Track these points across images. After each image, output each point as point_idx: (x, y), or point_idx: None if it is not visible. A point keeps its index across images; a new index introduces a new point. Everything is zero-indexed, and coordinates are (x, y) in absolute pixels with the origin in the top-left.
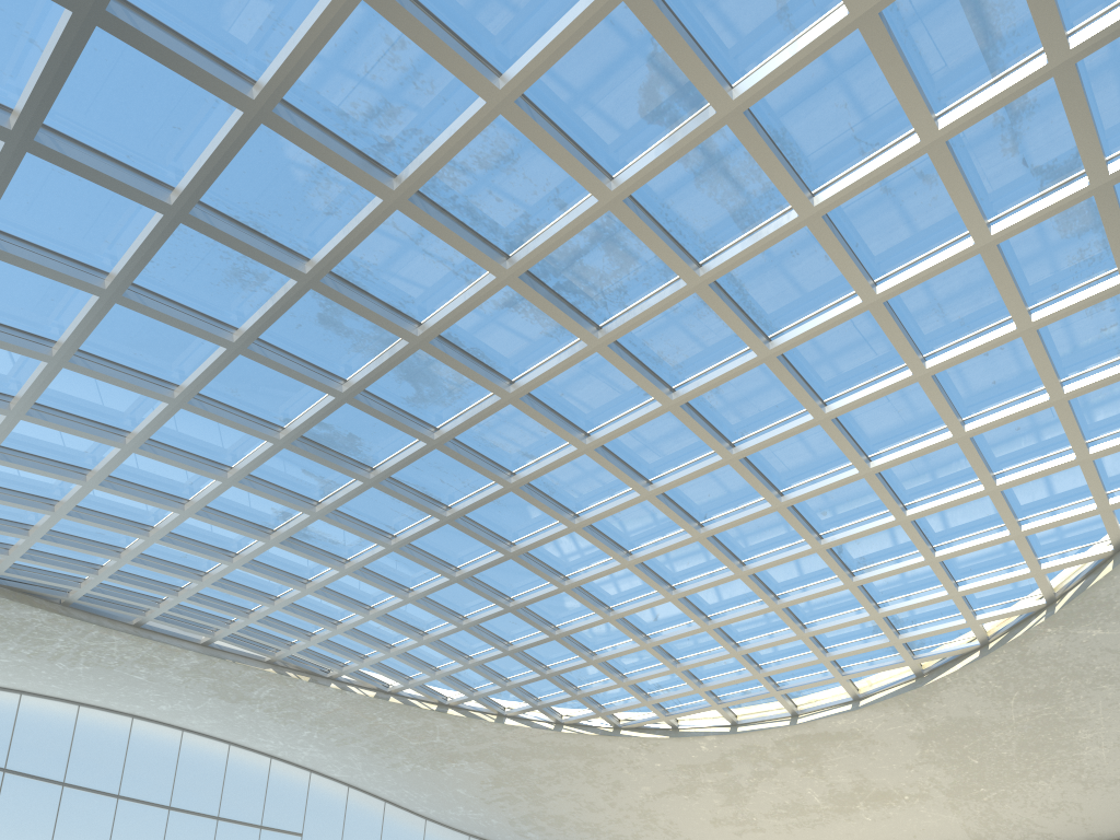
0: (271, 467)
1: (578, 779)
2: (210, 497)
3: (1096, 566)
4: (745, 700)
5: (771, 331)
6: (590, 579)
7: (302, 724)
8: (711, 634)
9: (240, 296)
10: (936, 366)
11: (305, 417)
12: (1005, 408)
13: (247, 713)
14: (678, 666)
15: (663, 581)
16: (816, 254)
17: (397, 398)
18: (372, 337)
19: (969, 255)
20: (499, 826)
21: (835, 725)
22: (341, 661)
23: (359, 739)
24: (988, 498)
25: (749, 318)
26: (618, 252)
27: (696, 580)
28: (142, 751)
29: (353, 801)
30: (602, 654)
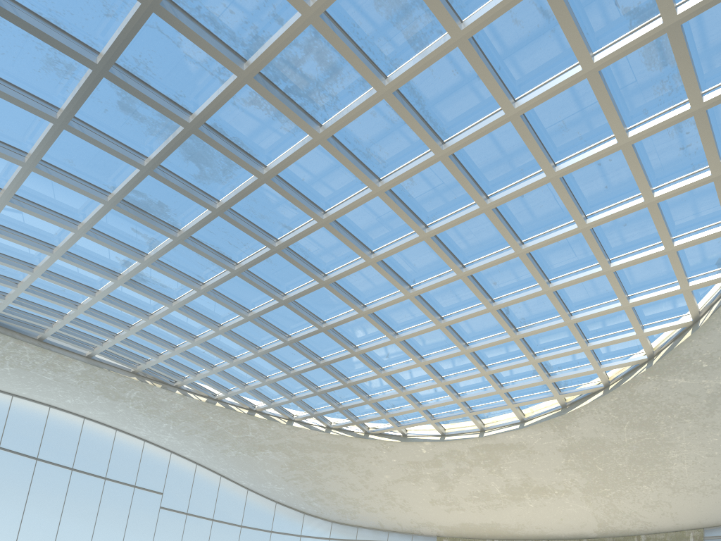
0: (109, 225)
1: (343, 467)
2: (68, 244)
3: (681, 332)
4: (449, 418)
5: (445, 137)
6: (339, 323)
7: (161, 418)
8: (424, 369)
9: (57, 83)
10: (562, 171)
11: (122, 185)
12: (615, 208)
13: (124, 408)
14: (404, 391)
15: (389, 328)
16: (471, 74)
17: (187, 175)
18: (160, 123)
19: (579, 79)
20: (294, 497)
21: (508, 439)
22: (183, 375)
23: (199, 431)
24: (606, 277)
25: (428, 125)
26: (326, 63)
27: (412, 329)
28: (55, 430)
29: (199, 474)
30: (353, 380)
